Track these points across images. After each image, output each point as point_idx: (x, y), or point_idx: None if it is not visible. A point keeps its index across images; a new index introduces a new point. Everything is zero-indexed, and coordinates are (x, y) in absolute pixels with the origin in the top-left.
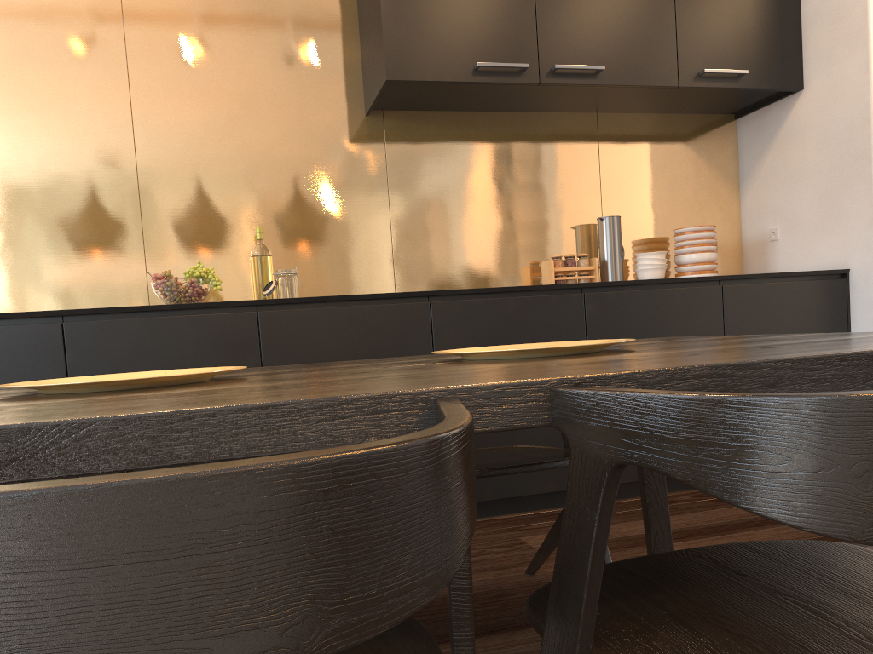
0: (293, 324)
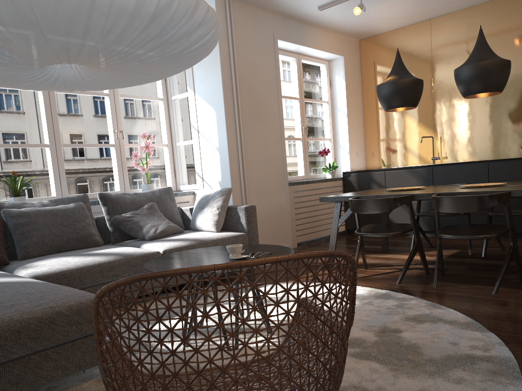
0: None
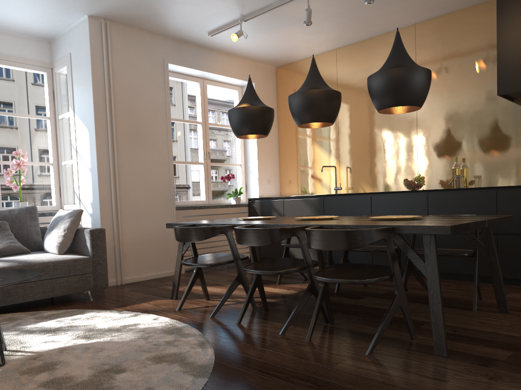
0: (439, 198)
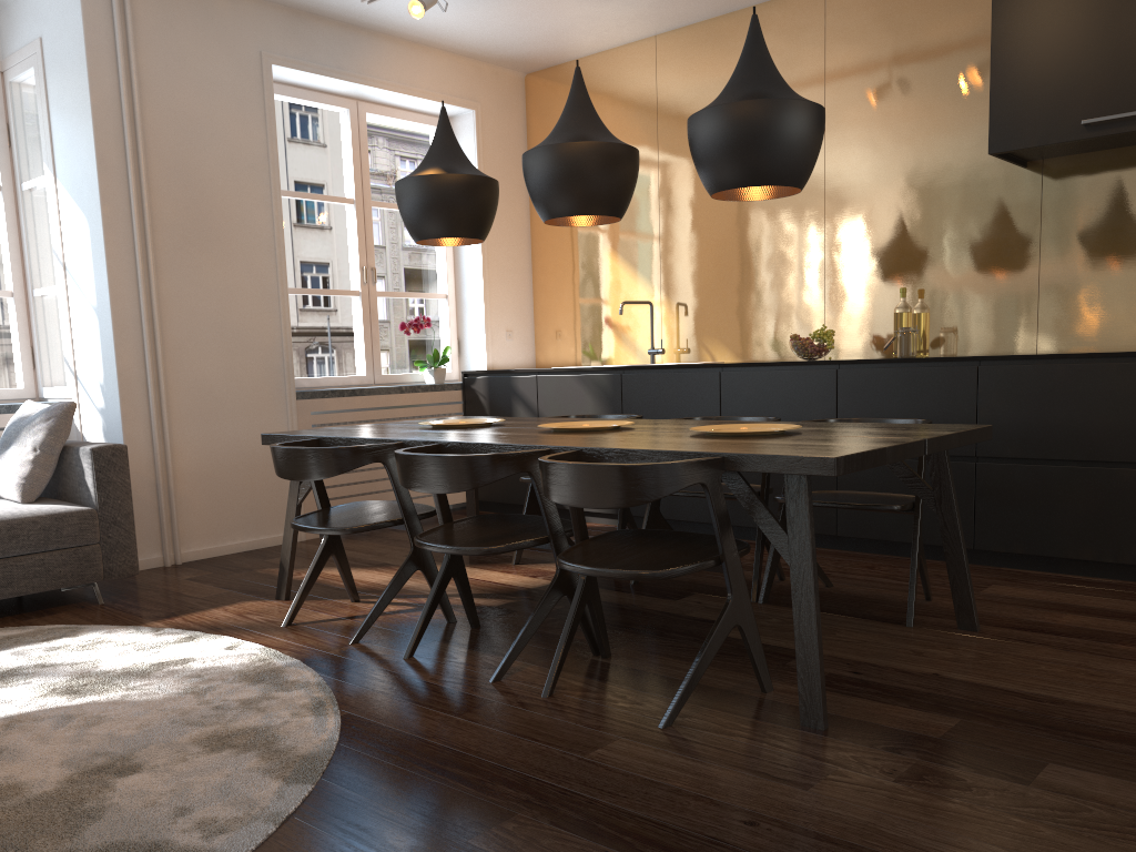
0: (861, 380)
